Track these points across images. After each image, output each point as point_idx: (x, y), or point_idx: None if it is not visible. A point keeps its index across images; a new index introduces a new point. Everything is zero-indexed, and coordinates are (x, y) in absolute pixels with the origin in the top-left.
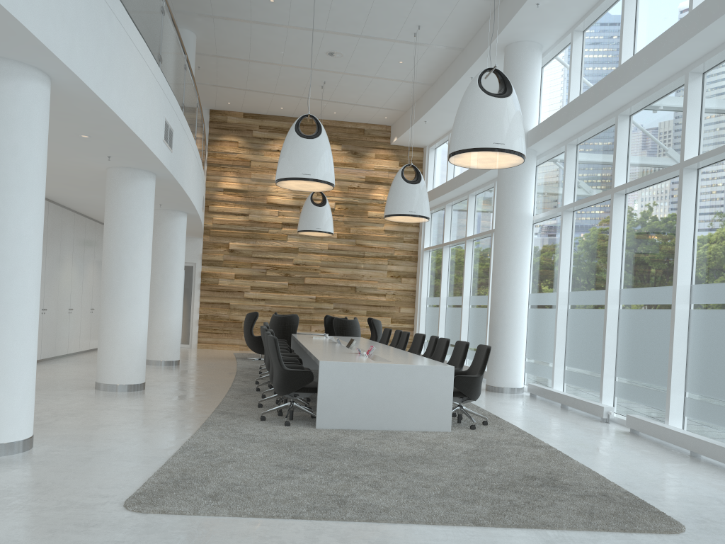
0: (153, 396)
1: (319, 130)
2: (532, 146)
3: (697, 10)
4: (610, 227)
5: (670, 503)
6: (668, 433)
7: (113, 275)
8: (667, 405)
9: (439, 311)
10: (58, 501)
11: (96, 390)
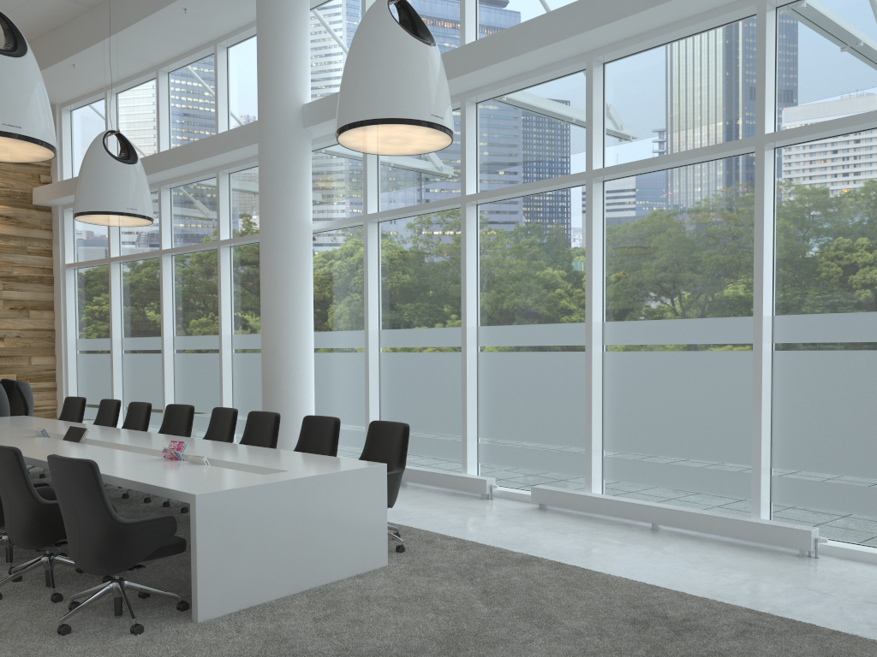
0: None
1: (22, 43)
2: (313, 126)
3: None
4: (464, 246)
5: (804, 612)
6: (613, 505)
7: None
8: (587, 469)
9: (111, 360)
10: None
11: None
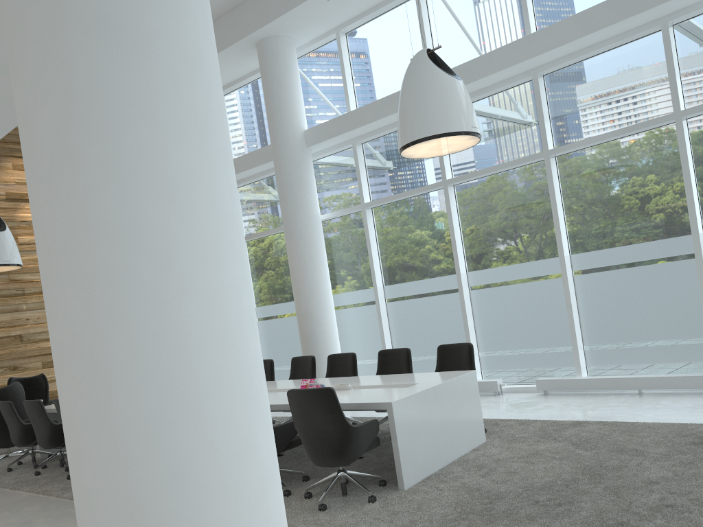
0: None
1: None
2: (314, 145)
3: (575, 18)
4: (450, 216)
5: None
6: (605, 381)
7: None
8: (576, 361)
9: None
10: None
11: None
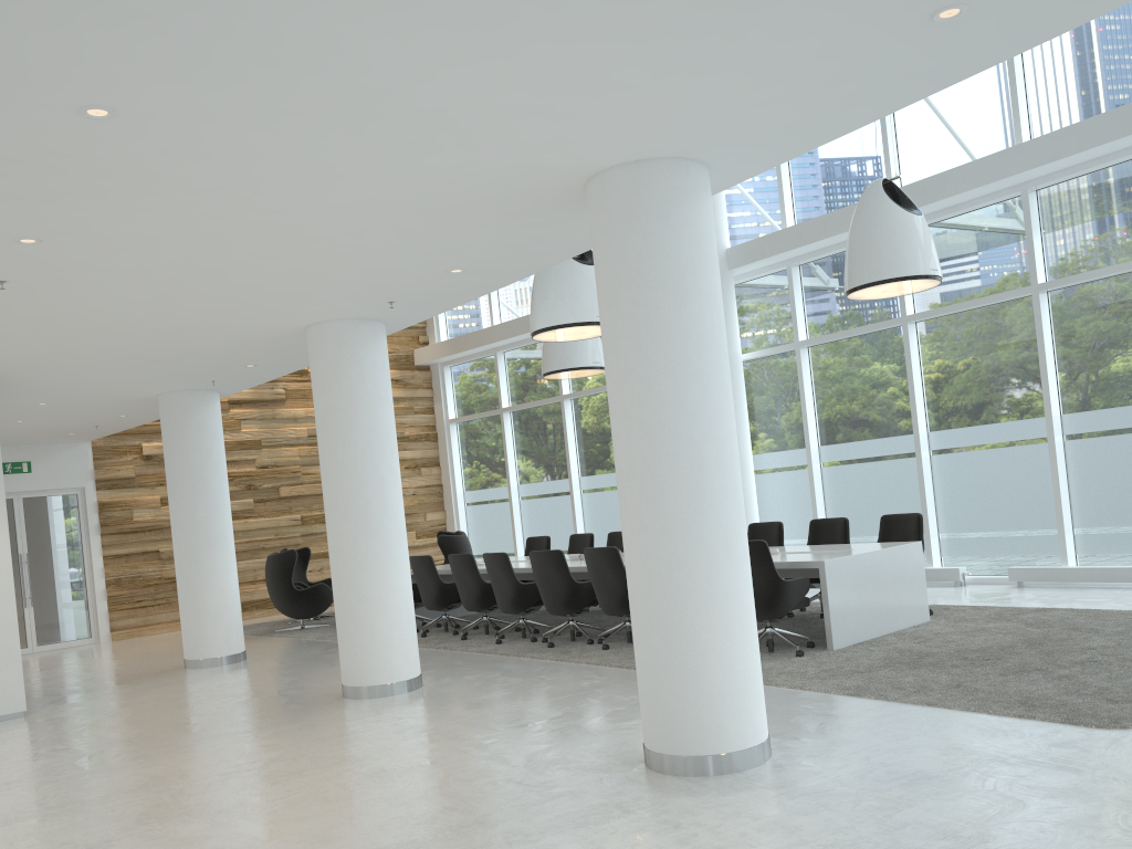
0: (481, 682)
1: (590, 252)
2: (738, 267)
3: (1074, 129)
4: (908, 361)
5: None
6: (1094, 572)
7: (371, 501)
8: (1061, 546)
9: (511, 507)
10: (1054, 746)
11: (372, 699)
